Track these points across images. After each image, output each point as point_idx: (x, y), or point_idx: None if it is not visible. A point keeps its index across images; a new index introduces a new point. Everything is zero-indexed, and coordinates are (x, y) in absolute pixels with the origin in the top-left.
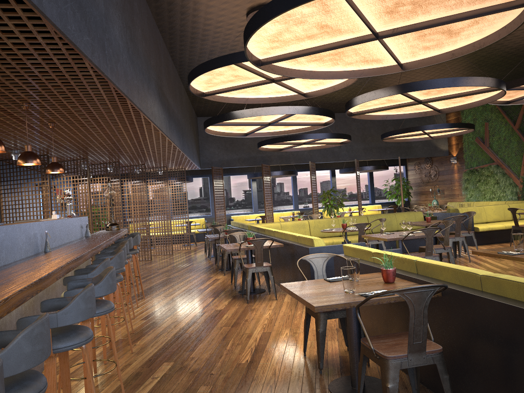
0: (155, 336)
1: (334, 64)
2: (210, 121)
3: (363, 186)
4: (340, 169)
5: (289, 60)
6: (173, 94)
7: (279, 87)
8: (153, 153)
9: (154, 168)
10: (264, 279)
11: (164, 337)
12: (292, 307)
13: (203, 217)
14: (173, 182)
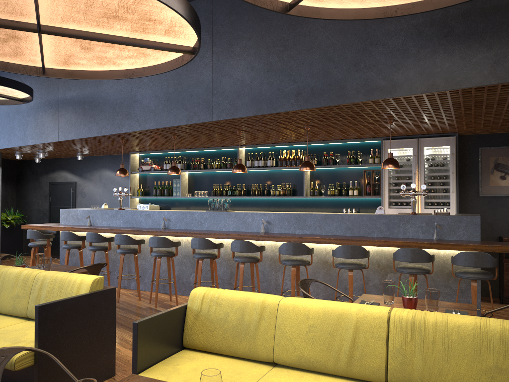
0: None
1: (139, 1)
2: None
3: None
4: None
5: (174, 33)
6: None
7: None
8: None
9: None
10: None
11: None
12: None
13: None
14: None
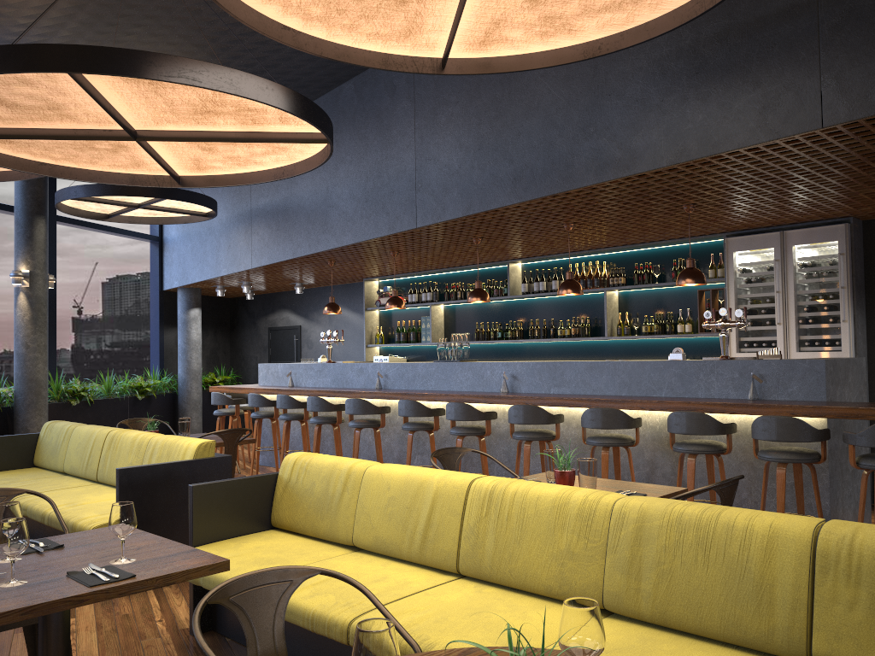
0: None
1: (220, 92)
2: None
3: None
4: None
5: (292, 120)
6: None
7: None
8: None
9: None
10: None
11: None
12: None
13: None
14: None
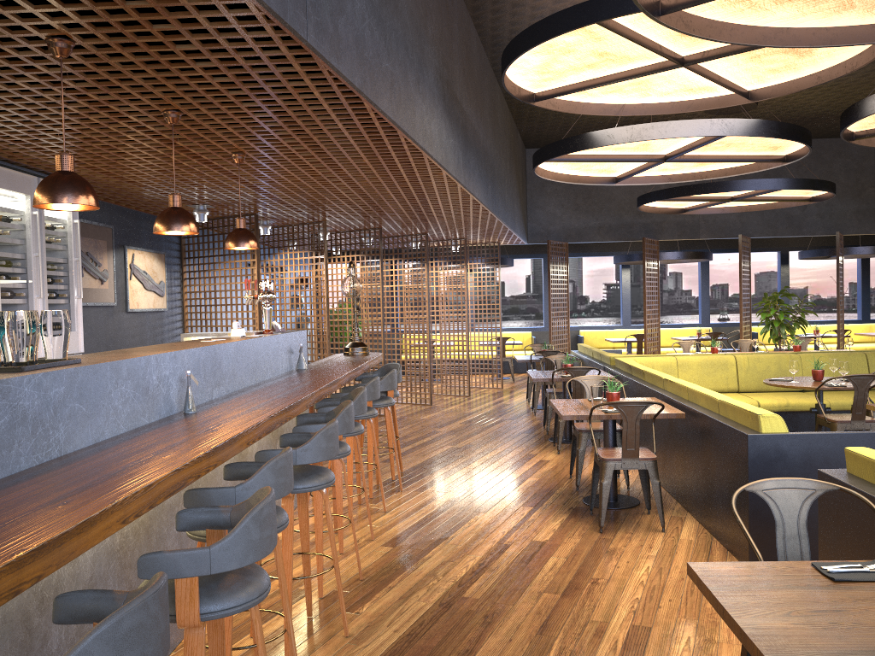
0: (402, 597)
1: (844, 6)
2: (545, 153)
3: (845, 285)
4: (800, 250)
5: (730, 0)
6: (476, 100)
7: (692, 79)
8: (437, 214)
9: (445, 240)
10: (637, 473)
11: (417, 603)
12: (699, 559)
13: (529, 329)
14: (477, 266)
